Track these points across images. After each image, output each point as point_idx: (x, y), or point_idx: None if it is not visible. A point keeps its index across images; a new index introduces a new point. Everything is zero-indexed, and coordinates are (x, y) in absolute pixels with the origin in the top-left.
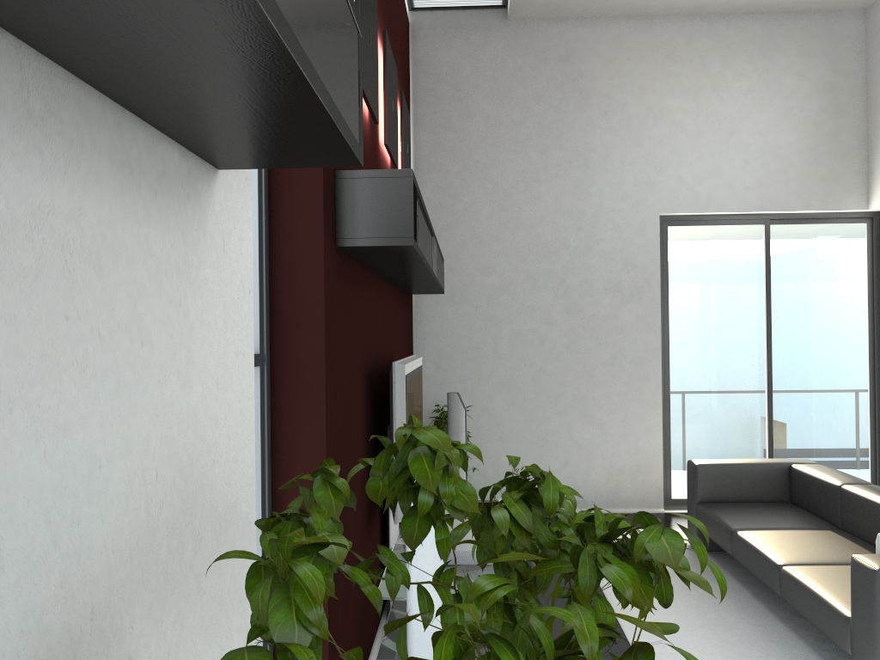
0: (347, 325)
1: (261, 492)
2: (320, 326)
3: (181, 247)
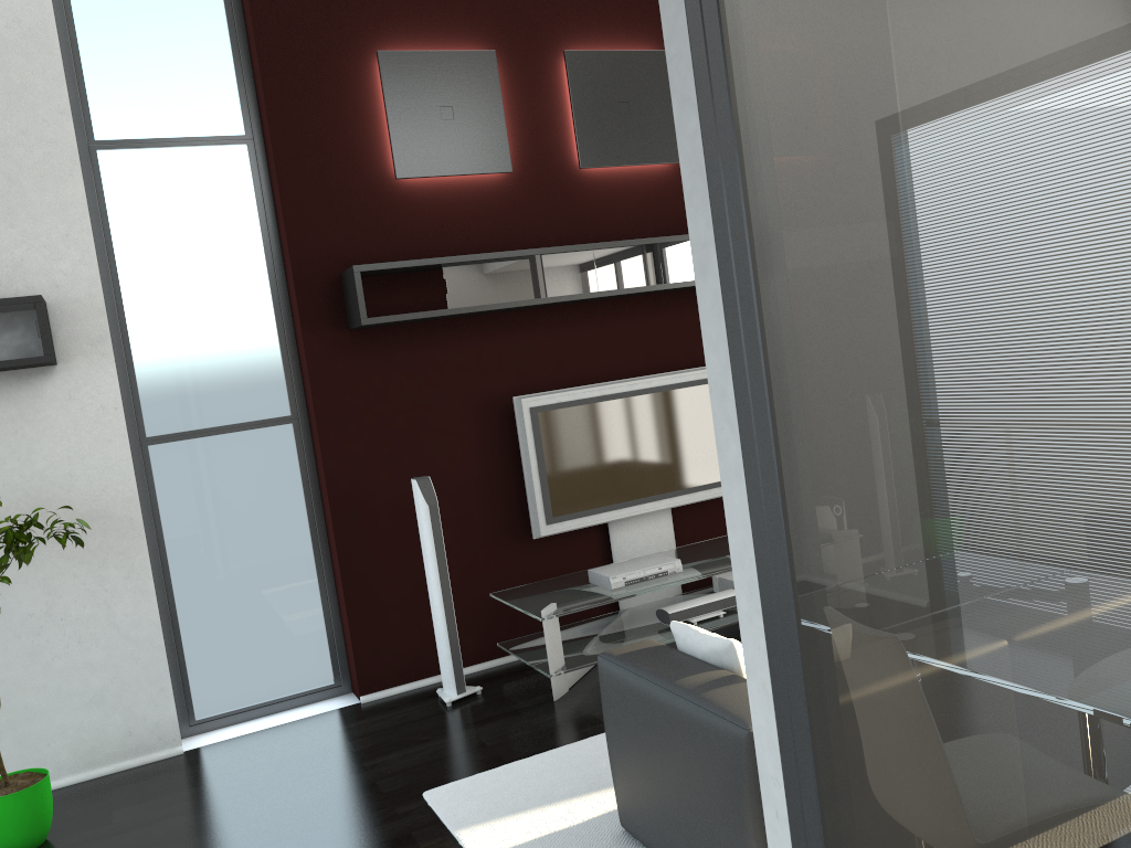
0: (405, 379)
1: (306, 503)
2: (311, 395)
3: (15, 410)
